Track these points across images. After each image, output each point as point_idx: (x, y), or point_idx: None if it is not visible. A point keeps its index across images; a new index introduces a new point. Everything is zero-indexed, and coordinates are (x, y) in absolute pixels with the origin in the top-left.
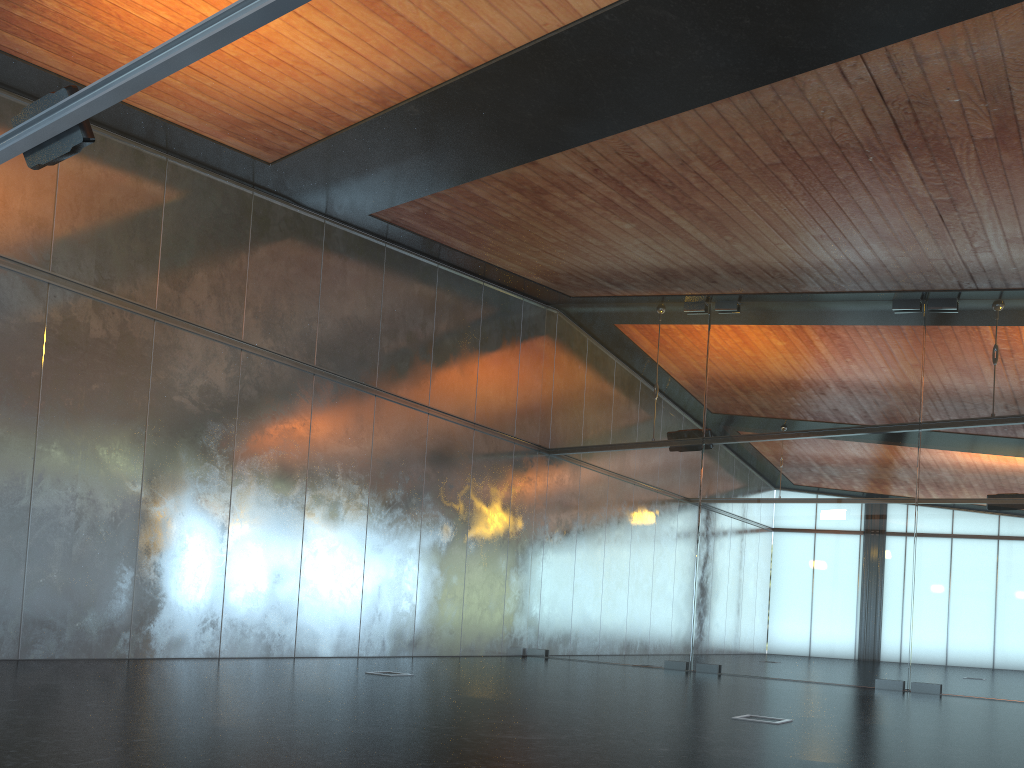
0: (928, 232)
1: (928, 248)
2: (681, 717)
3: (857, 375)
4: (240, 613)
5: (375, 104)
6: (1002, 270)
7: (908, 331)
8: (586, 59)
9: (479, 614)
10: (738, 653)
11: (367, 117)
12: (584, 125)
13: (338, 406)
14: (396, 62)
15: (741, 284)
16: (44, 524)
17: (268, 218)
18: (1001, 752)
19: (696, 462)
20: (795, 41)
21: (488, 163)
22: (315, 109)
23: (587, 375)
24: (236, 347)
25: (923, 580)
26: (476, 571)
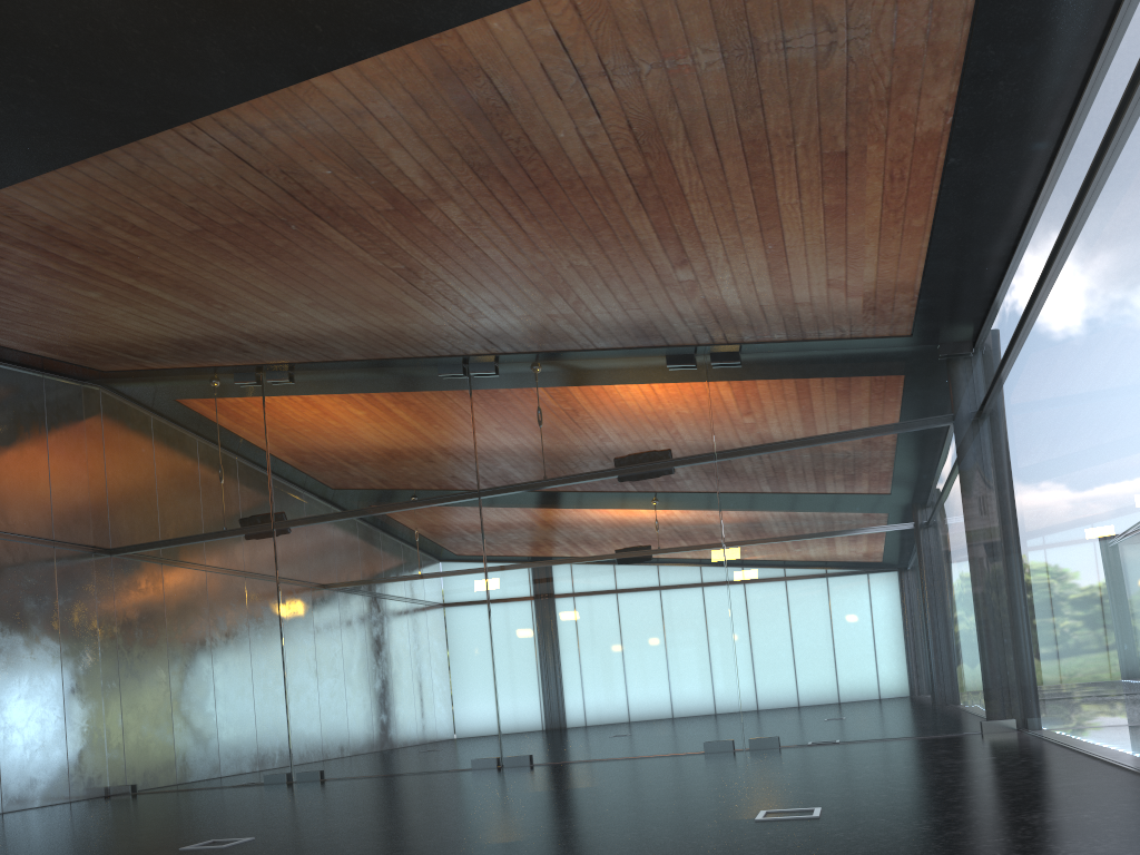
0: (414, 299)
1: (427, 315)
2: None
3: (416, 445)
4: None
5: None
6: (511, 334)
7: (456, 397)
8: None
9: (28, 758)
10: (338, 754)
11: None
12: None
13: None
14: None
15: (278, 353)
16: None
17: None
18: (418, 838)
19: (269, 550)
20: (106, 105)
21: None
22: None
23: (139, 461)
24: None
25: (502, 651)
26: (15, 707)
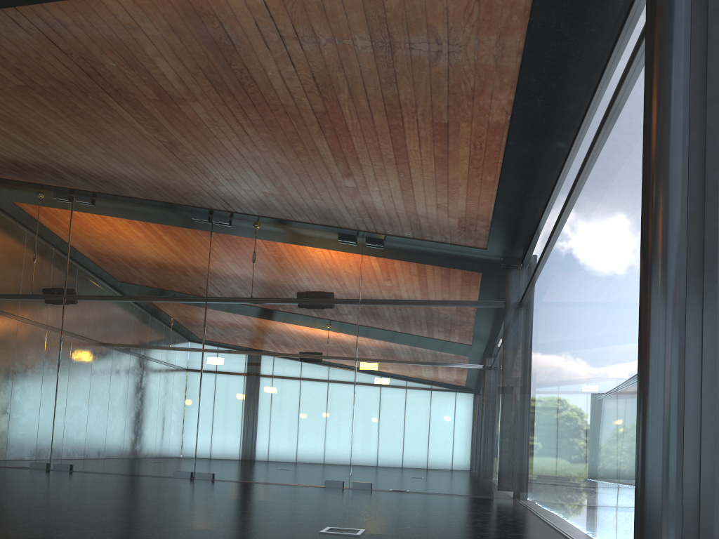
0: (175, 164)
1: (184, 176)
2: None
3: (170, 260)
4: None
5: None
6: (240, 201)
7: (201, 234)
8: None
9: None
10: (85, 455)
11: None
12: None
13: None
14: None
15: (84, 183)
16: None
17: None
18: (97, 516)
19: (59, 312)
20: None
21: None
22: None
23: None
24: None
25: (205, 403)
26: None
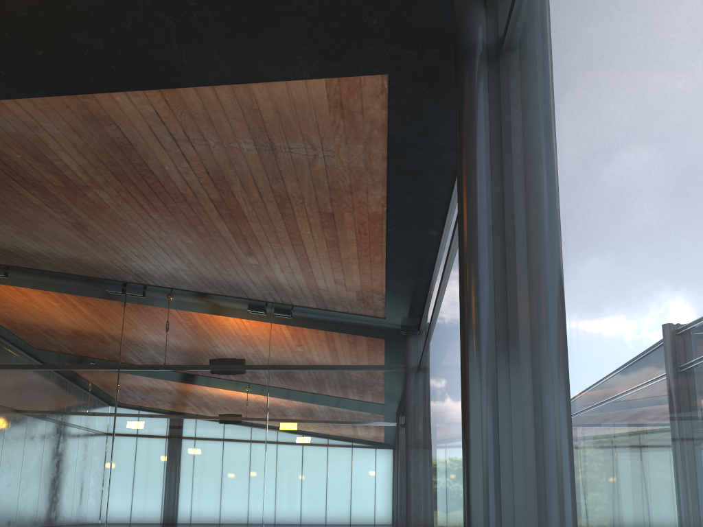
0: (85, 242)
1: (96, 253)
2: None
3: (83, 330)
4: None
5: None
6: (152, 274)
7: (115, 305)
8: None
9: None
10: None
11: None
12: None
13: None
14: None
15: None
16: None
17: None
18: None
19: None
20: None
21: None
22: None
23: None
24: None
25: (117, 469)
26: None
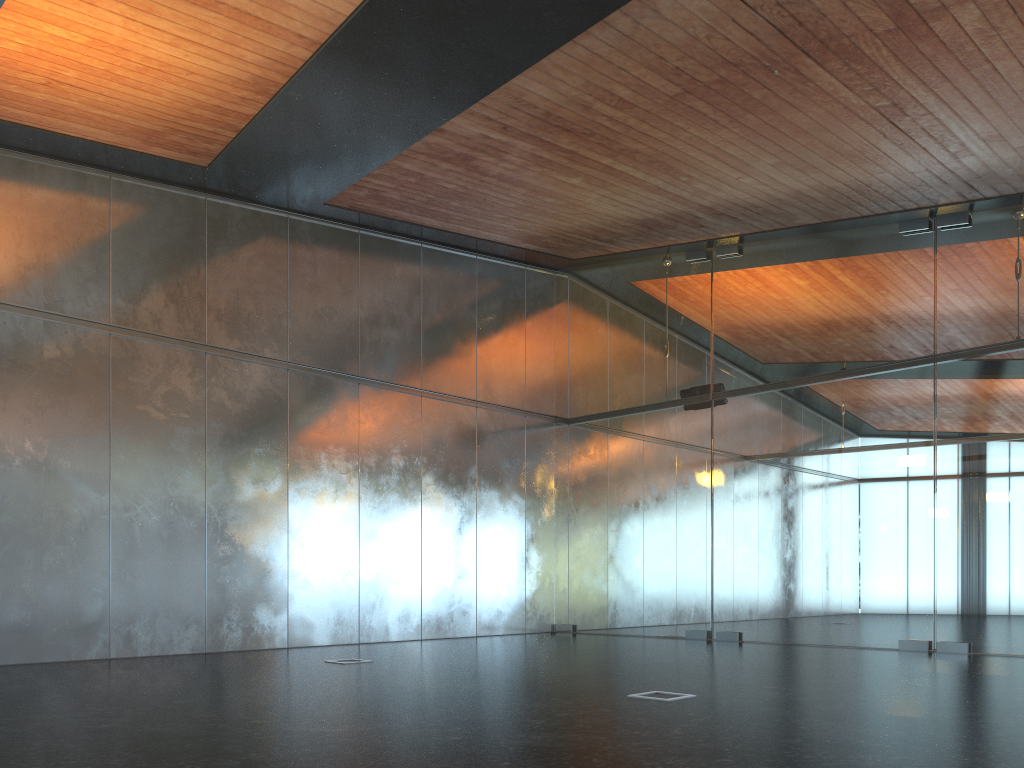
0: (891, 143)
1: (902, 160)
2: (568, 697)
3: (865, 309)
4: (225, 608)
5: (258, 95)
6: (999, 173)
7: (917, 254)
8: (419, 16)
9: (496, 593)
10: (757, 619)
11: (260, 109)
12: (462, 84)
13: (317, 398)
14: (249, 50)
15: (731, 225)
16: (12, 538)
17: (225, 220)
18: (878, 726)
19: (706, 420)
20: None
21: (397, 137)
22: (209, 108)
23: (596, 339)
24: (199, 351)
25: (945, 529)
26: (489, 550)
